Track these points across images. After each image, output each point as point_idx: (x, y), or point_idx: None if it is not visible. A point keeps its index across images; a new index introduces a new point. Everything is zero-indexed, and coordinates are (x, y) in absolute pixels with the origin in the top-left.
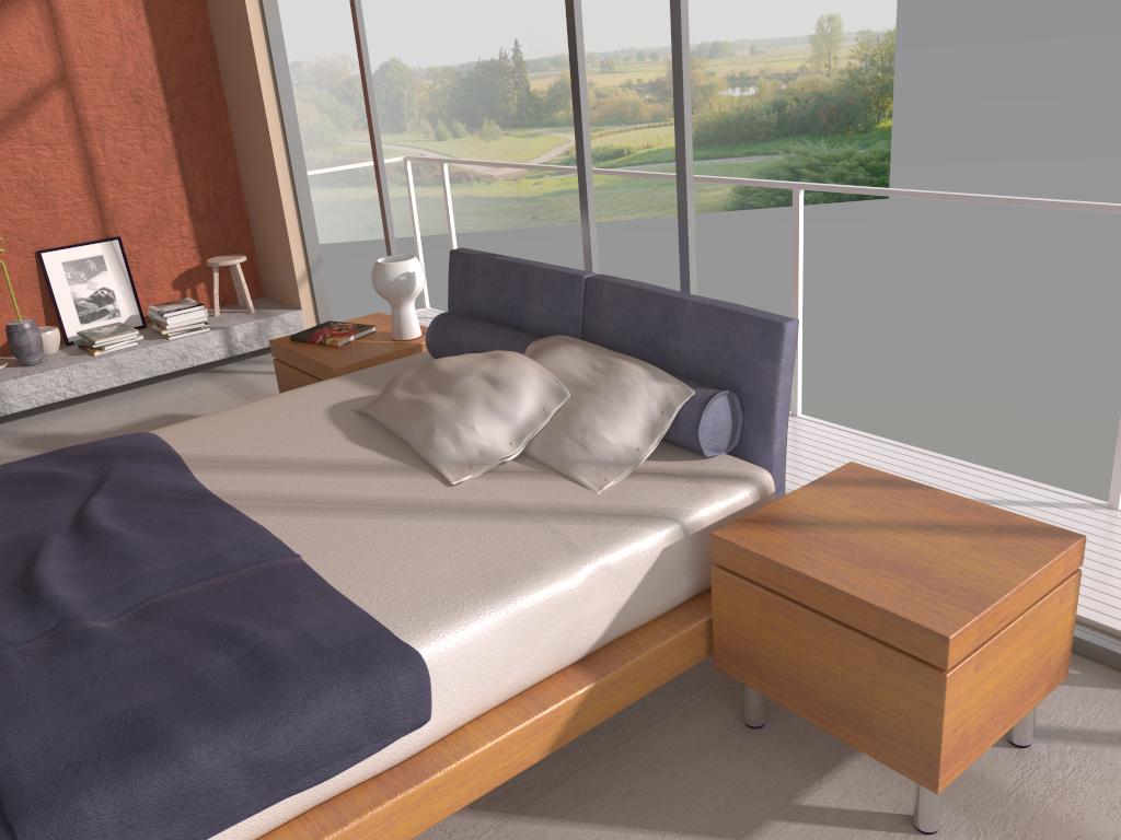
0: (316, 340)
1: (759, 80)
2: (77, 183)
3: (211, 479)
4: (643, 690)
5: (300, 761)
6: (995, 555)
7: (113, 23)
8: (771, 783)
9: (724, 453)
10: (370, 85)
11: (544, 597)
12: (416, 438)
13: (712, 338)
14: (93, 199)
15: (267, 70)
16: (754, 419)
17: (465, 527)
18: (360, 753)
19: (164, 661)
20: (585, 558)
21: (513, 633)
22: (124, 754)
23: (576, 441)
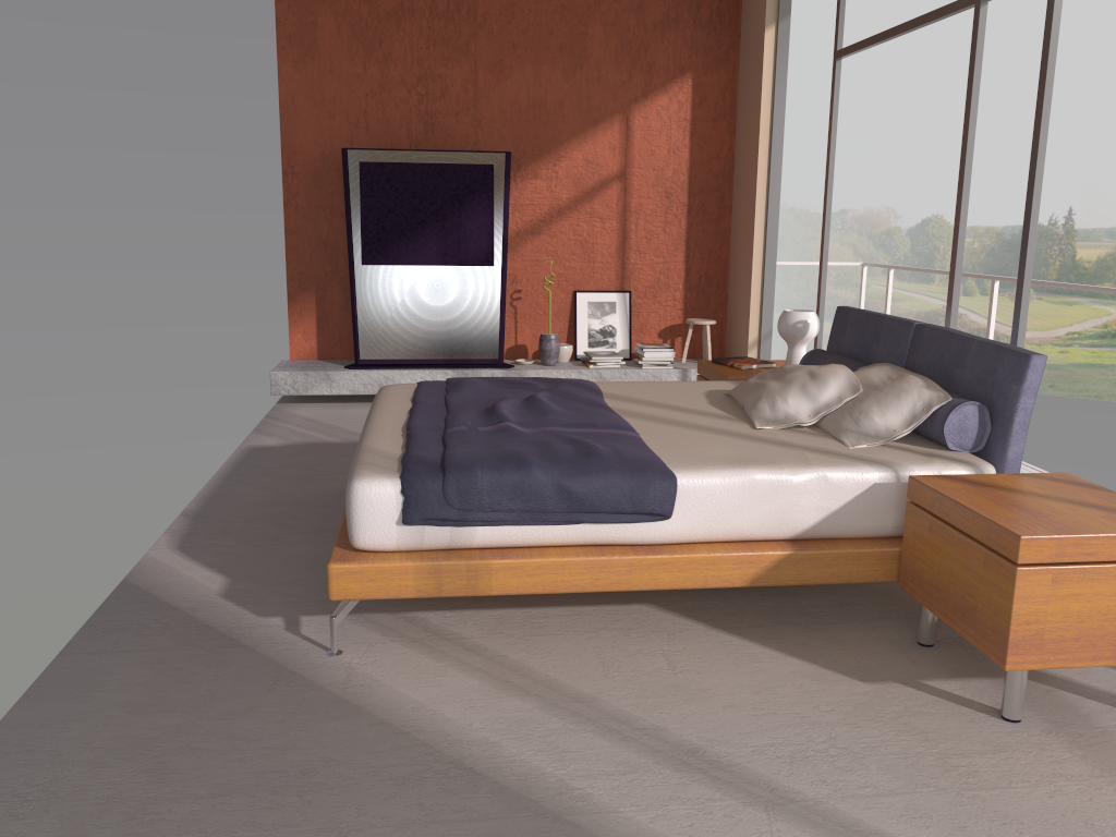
0: (728, 363)
1: None
2: (612, 248)
3: (612, 402)
4: (833, 577)
5: (587, 501)
6: (1115, 521)
7: (665, 140)
8: (909, 669)
9: (967, 452)
10: (830, 193)
11: (770, 477)
12: (748, 403)
13: (983, 367)
14: (620, 261)
15: (764, 181)
16: (998, 430)
17: (746, 443)
18: (623, 517)
19: (540, 443)
20: (810, 466)
21: (742, 492)
22: (503, 460)
23: (852, 418)
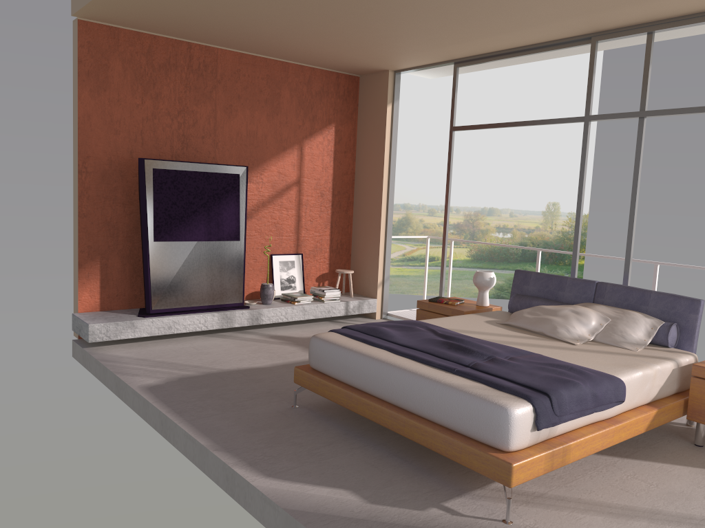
0: (443, 301)
1: (513, 230)
2: (292, 227)
3: (470, 335)
4: (667, 420)
5: (601, 399)
6: None
7: (321, 162)
8: None
9: (673, 347)
10: (449, 202)
11: (646, 373)
12: (547, 329)
13: (664, 305)
14: (296, 235)
15: (386, 190)
16: (685, 335)
17: (596, 354)
18: (608, 405)
19: (540, 368)
20: (652, 364)
21: (639, 382)
22: (560, 383)
23: (619, 335)
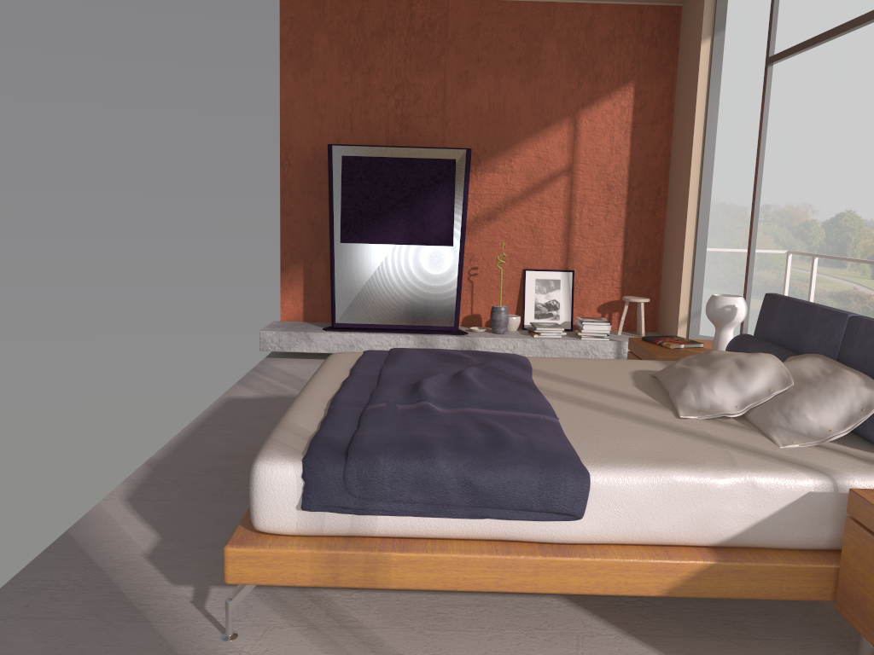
0: (657, 342)
1: None
2: (558, 232)
3: (539, 380)
4: (760, 592)
5: (492, 496)
6: None
7: (608, 140)
8: None
9: None
10: (759, 187)
11: (692, 480)
12: (673, 389)
13: None
14: (565, 244)
15: (696, 176)
16: None
17: (669, 436)
18: (531, 515)
19: (453, 427)
20: (736, 470)
21: (661, 494)
22: (408, 448)
23: (782, 413)
